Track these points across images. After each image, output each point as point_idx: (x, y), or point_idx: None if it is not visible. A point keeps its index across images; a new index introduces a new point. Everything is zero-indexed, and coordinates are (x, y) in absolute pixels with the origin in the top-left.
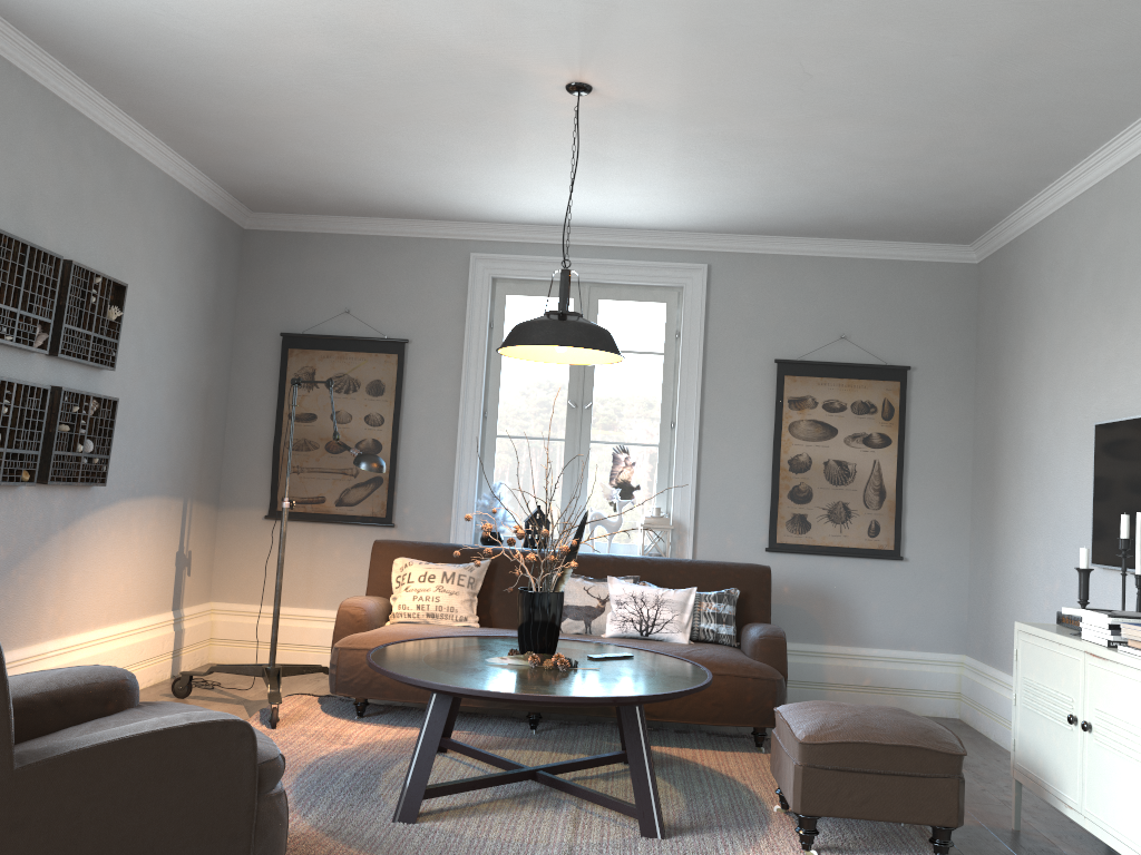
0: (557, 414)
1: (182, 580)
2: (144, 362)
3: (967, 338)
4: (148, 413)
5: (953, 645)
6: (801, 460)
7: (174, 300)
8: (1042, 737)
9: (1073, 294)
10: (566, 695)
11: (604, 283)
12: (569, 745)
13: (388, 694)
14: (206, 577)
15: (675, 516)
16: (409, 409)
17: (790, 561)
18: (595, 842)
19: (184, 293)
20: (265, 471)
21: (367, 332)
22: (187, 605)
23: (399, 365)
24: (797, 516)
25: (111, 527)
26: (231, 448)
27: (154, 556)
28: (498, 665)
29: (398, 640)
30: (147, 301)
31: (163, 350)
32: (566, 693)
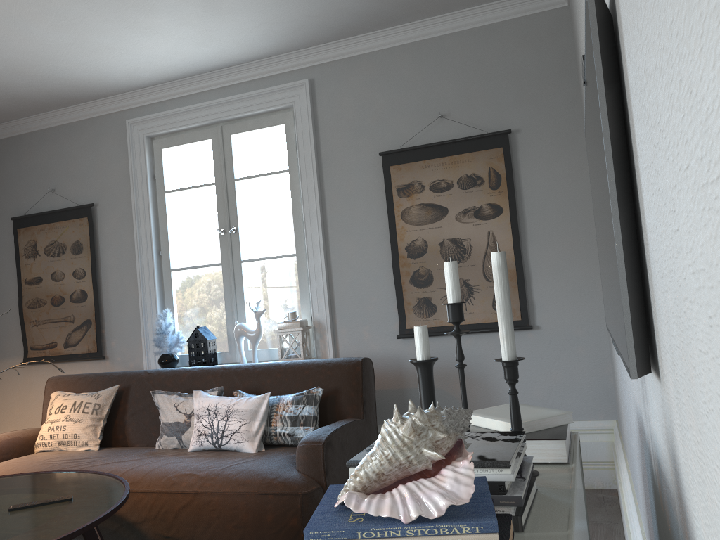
0: (213, 242)
1: None
2: None
3: (570, 87)
4: None
5: (602, 411)
6: (418, 245)
7: None
8: None
9: None
10: None
11: (232, 119)
12: None
13: None
14: None
15: (315, 316)
16: (104, 260)
17: None
18: None
19: None
20: (19, 327)
21: (68, 204)
22: None
23: (90, 226)
24: (422, 300)
25: None
26: None
27: None
28: None
29: None
30: None
31: None
32: None
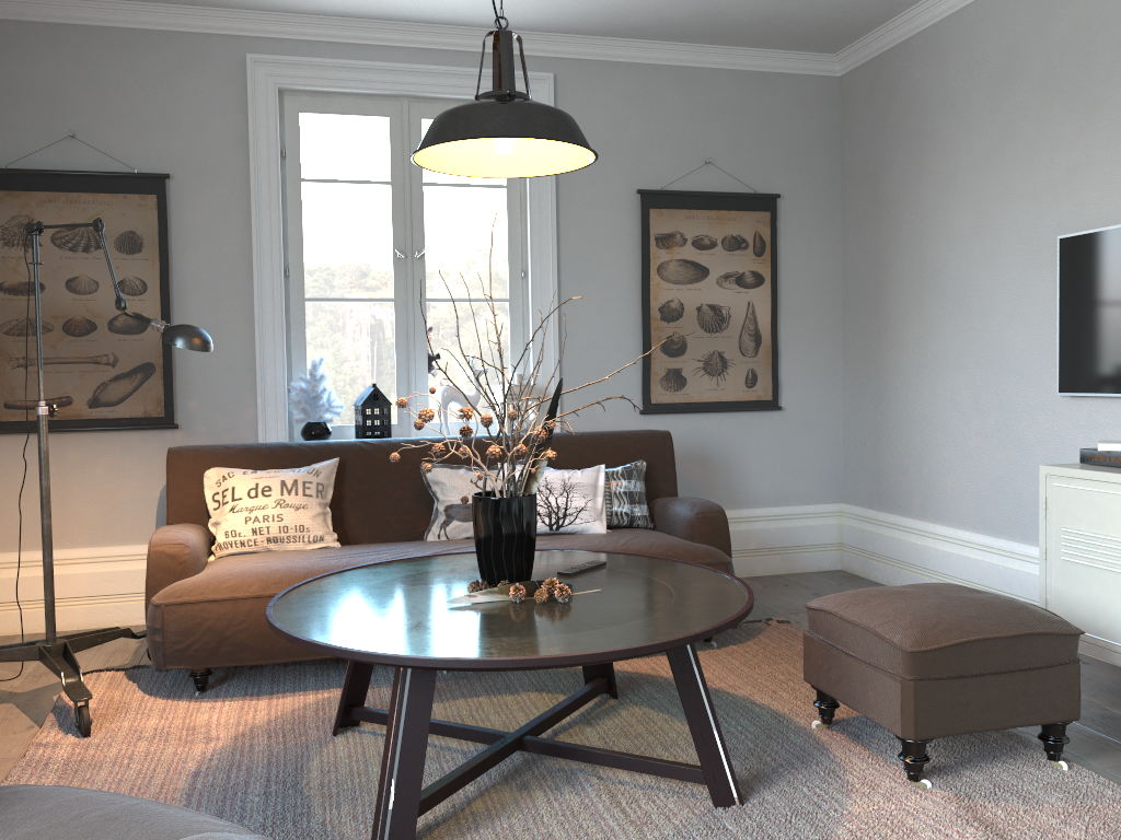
0: (382, 268)
1: None
2: None
3: (832, 162)
4: None
5: (831, 494)
6: (673, 307)
7: None
8: (1105, 593)
9: (1008, 95)
10: (631, 643)
11: (427, 97)
12: (501, 681)
13: (246, 656)
14: None
15: (537, 382)
16: (181, 269)
17: (666, 423)
18: (671, 831)
19: None
20: None
21: (105, 165)
22: None
23: (160, 210)
24: (671, 371)
25: None
26: None
27: None
28: (470, 607)
29: (250, 582)
30: None
31: None
32: (624, 639)
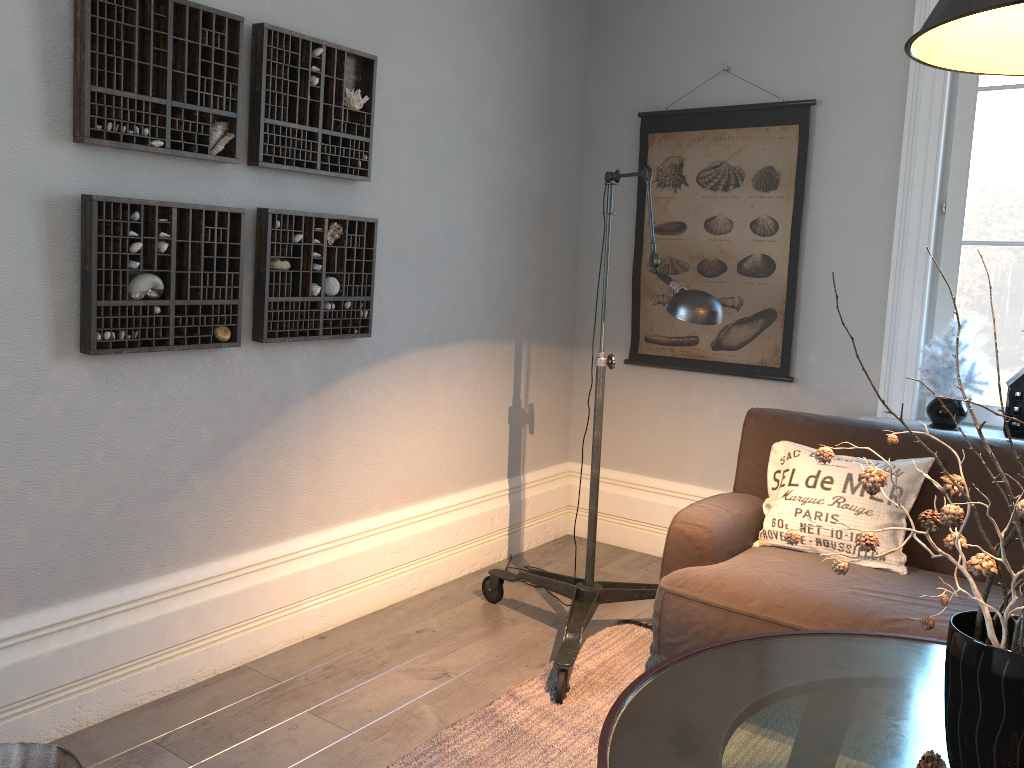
0: None
1: (520, 440)
2: (431, 167)
3: None
4: (445, 235)
5: None
6: None
7: (477, 79)
8: None
9: None
10: None
11: None
12: None
13: None
14: (560, 432)
15: None
16: (816, 207)
17: None
18: None
19: (494, 69)
20: (625, 302)
21: (754, 97)
22: (532, 468)
23: (801, 142)
24: None
25: (396, 386)
26: (585, 272)
27: (472, 415)
28: None
29: (751, 596)
30: (428, 82)
31: (463, 149)
32: None
